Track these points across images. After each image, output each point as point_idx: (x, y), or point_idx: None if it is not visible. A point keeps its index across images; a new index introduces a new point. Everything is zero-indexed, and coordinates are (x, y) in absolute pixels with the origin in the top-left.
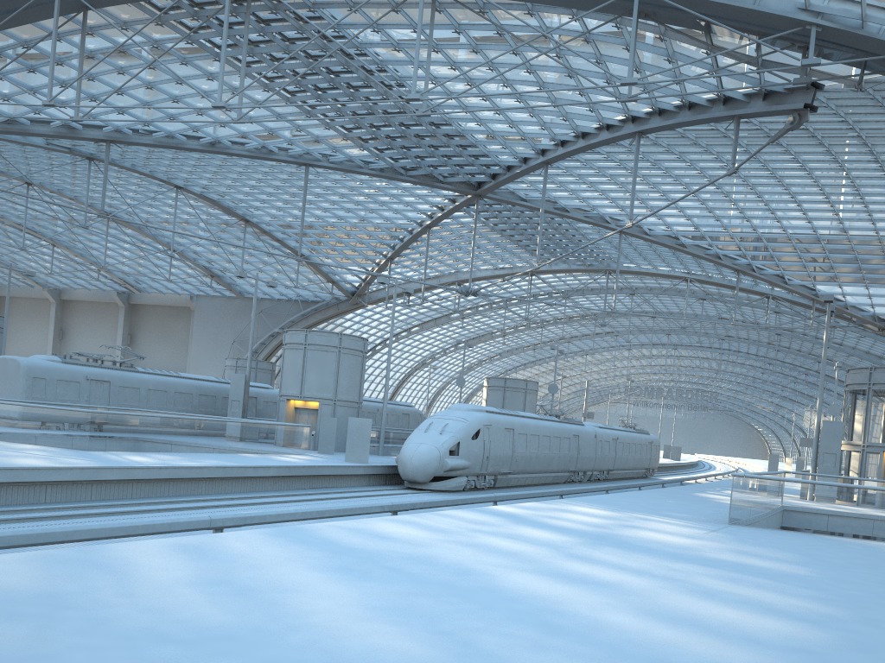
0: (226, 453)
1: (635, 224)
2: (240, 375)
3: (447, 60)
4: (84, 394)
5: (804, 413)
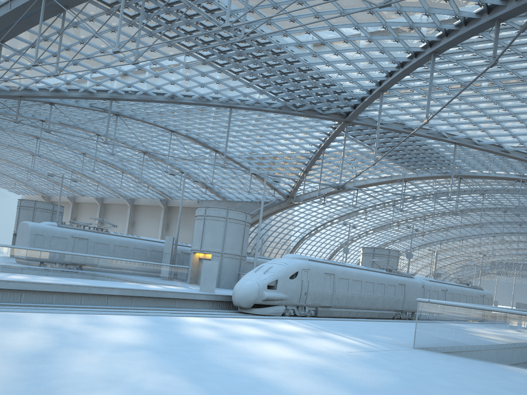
0: (115, 281)
1: (466, 137)
2: (170, 237)
3: (288, 16)
4: (69, 246)
5: None
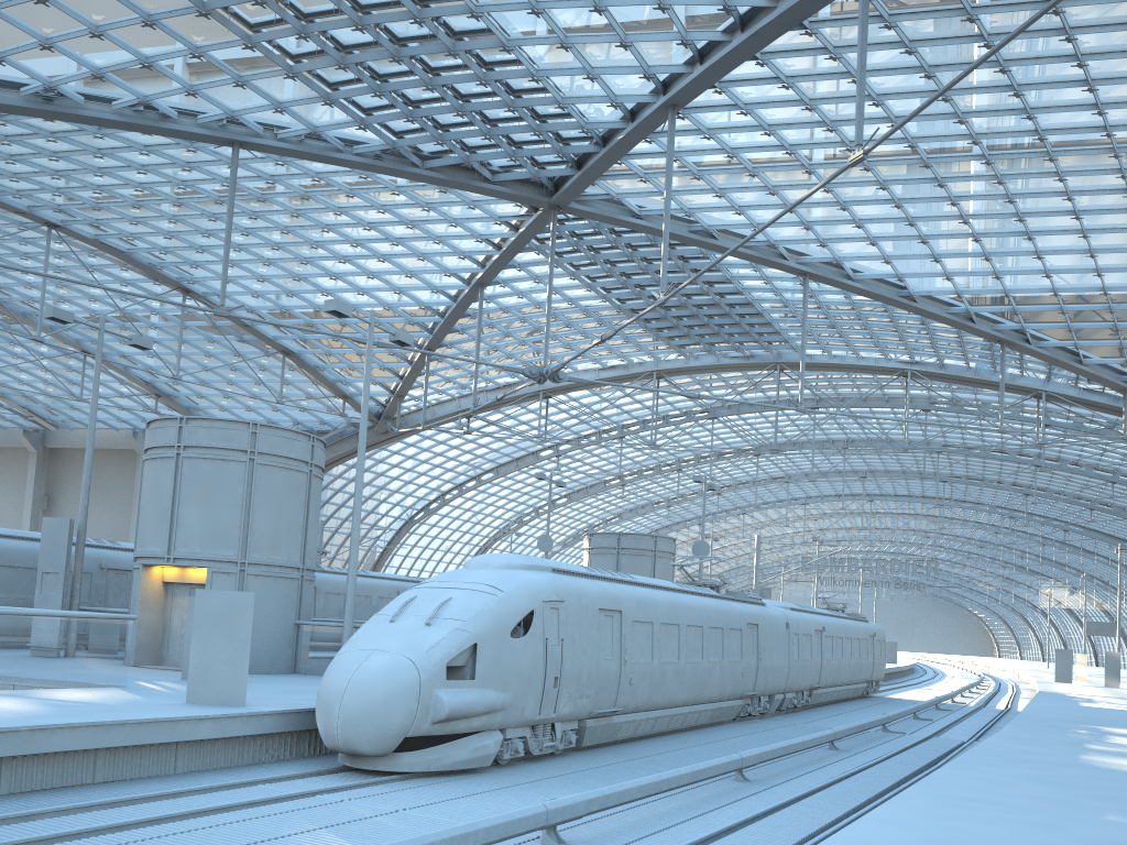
0: None
1: (830, 260)
2: (61, 520)
3: None
4: None
5: (1066, 586)
